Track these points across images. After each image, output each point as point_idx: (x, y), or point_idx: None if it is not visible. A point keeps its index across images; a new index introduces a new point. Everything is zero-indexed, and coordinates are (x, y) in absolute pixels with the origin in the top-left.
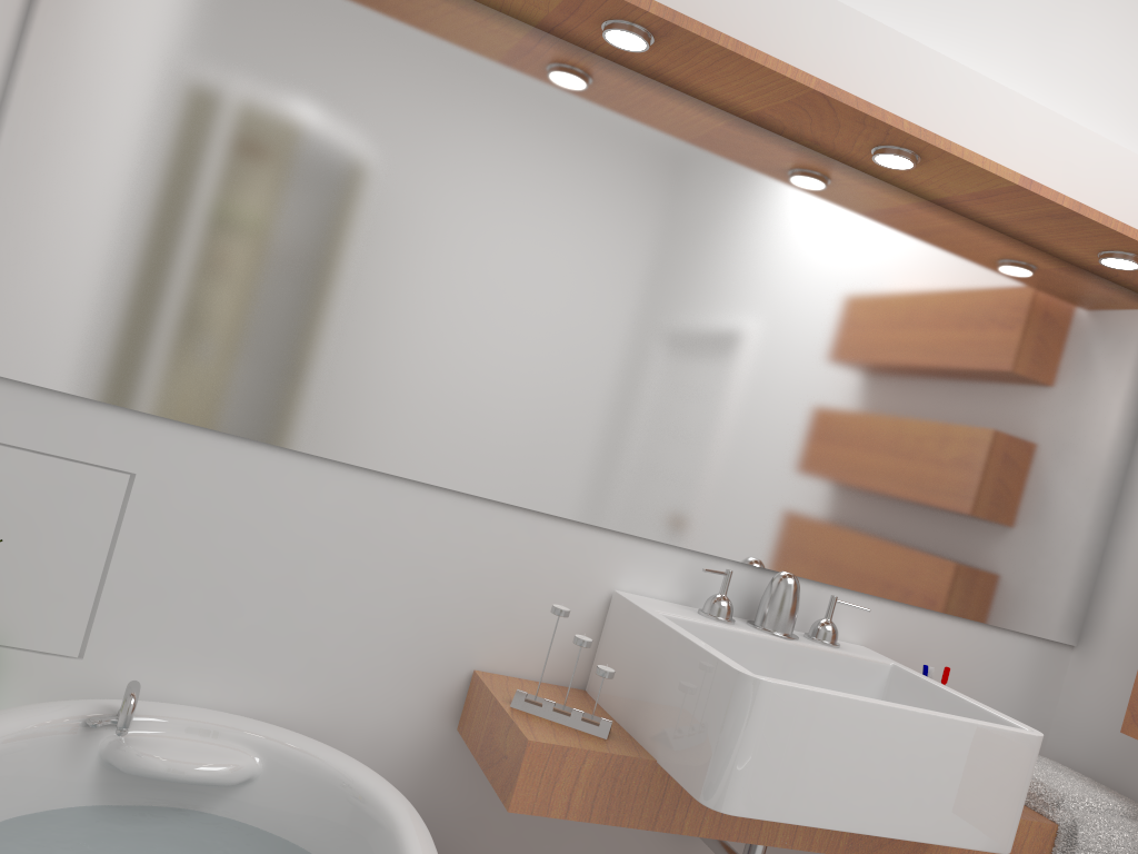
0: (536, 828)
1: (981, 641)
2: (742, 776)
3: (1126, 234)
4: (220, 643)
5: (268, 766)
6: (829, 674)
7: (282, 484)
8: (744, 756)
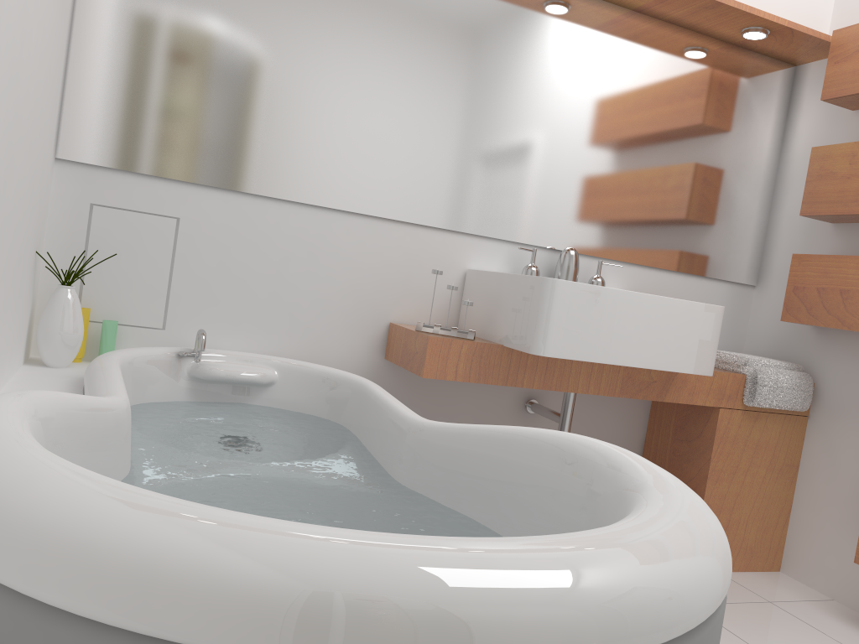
0: (438, 416)
1: (696, 286)
2: (551, 334)
3: (752, 13)
4: (241, 315)
5: (281, 375)
6: None
7: (264, 218)
8: (551, 323)
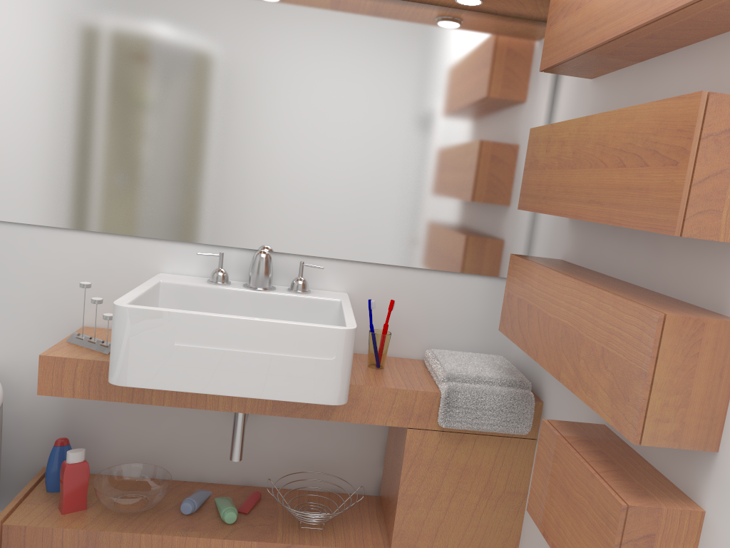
0: (144, 414)
1: (442, 282)
2: (121, 363)
3: None
4: None
5: None
6: (294, 310)
7: None
8: (120, 351)
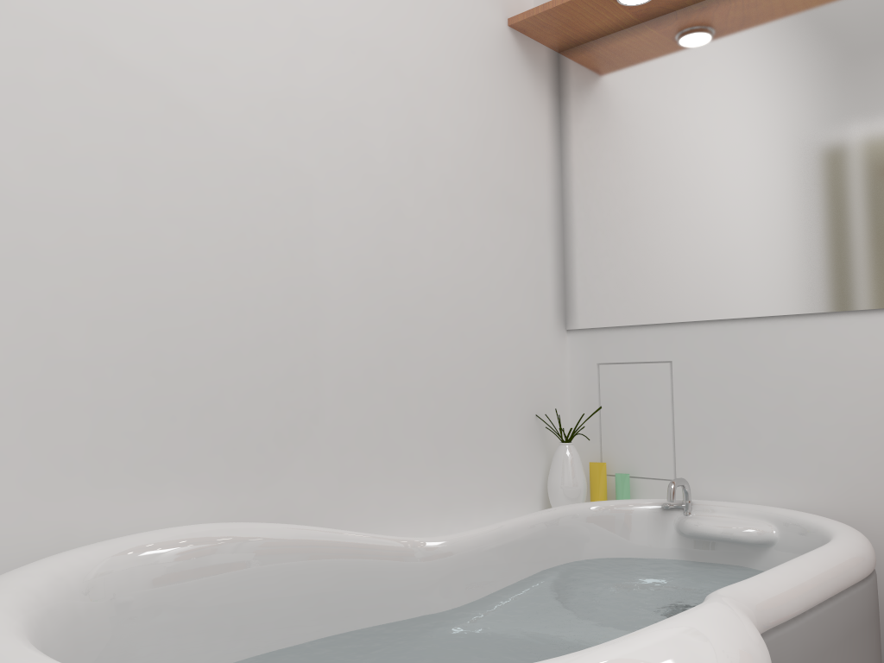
0: None
1: None
2: None
3: None
4: (752, 460)
5: (781, 533)
6: None
7: (758, 342)
8: None
